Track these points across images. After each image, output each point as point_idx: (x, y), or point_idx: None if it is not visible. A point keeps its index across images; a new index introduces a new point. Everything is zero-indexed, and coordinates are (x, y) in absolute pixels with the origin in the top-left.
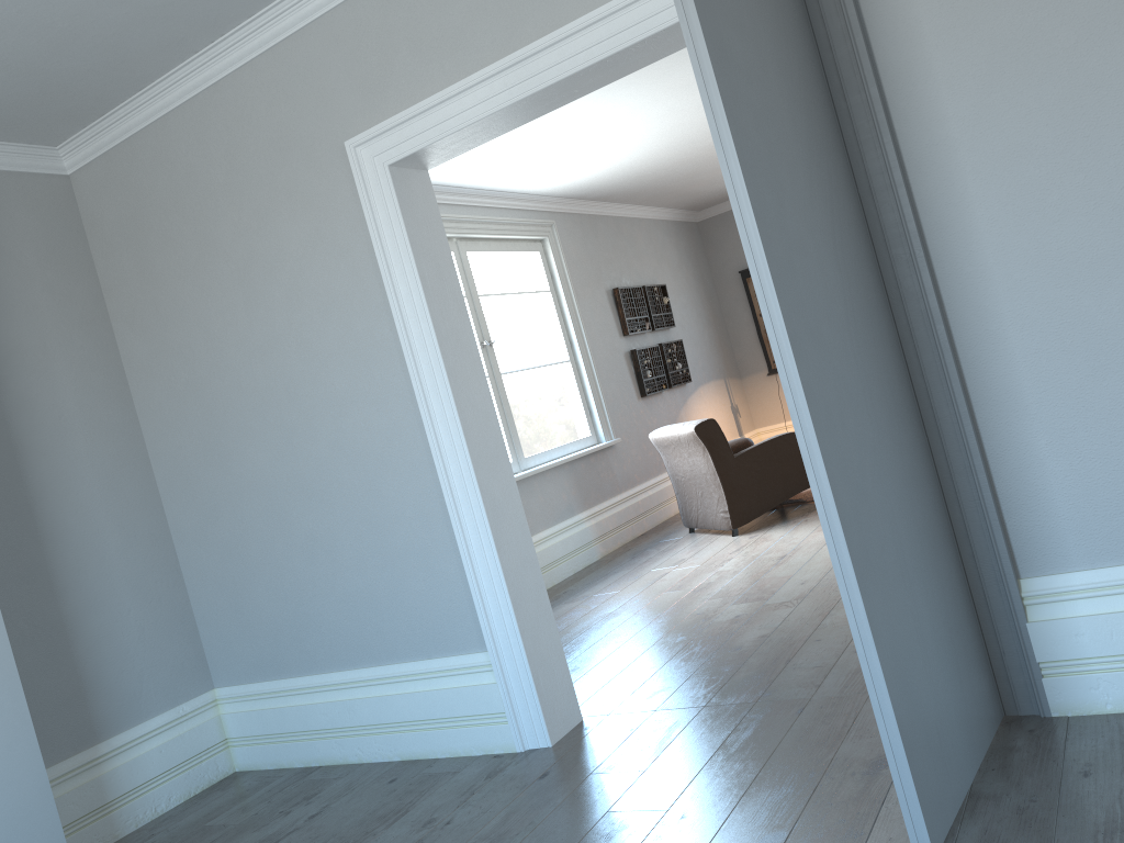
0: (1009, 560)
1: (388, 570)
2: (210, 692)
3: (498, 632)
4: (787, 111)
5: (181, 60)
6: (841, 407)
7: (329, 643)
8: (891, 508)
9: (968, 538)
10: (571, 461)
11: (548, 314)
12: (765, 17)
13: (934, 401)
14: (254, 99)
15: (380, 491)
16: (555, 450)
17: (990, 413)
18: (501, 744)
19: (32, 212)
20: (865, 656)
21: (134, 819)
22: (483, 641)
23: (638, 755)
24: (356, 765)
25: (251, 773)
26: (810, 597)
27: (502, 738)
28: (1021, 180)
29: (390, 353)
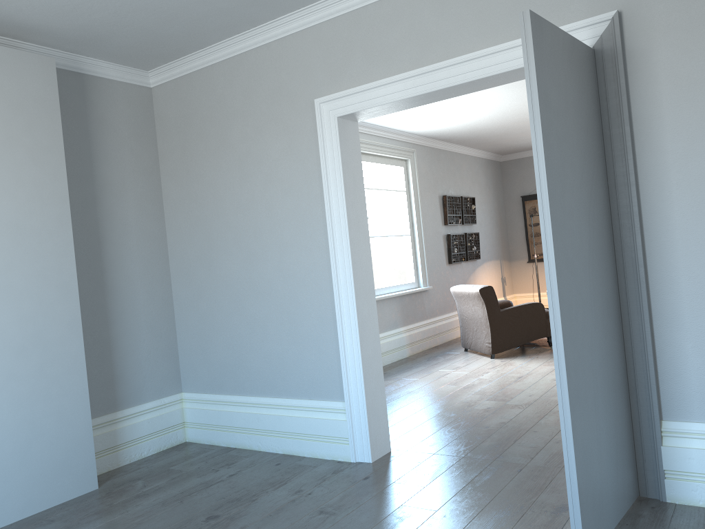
0: (657, 408)
1: (294, 345)
2: (179, 394)
3: (352, 392)
4: (575, 135)
5: (229, 36)
6: (577, 307)
7: (253, 380)
8: (595, 368)
9: (636, 391)
10: (401, 295)
11: (402, 205)
12: (572, 79)
13: (630, 310)
14: (266, 65)
15: (298, 299)
16: (393, 287)
17: (662, 323)
18: (342, 456)
19: (129, 106)
20: (566, 448)
21: (129, 457)
22: (342, 395)
23: (422, 477)
24: (256, 451)
25: (195, 444)
26: (534, 405)
27: (344, 452)
28: (704, 194)
29: (318, 223)
